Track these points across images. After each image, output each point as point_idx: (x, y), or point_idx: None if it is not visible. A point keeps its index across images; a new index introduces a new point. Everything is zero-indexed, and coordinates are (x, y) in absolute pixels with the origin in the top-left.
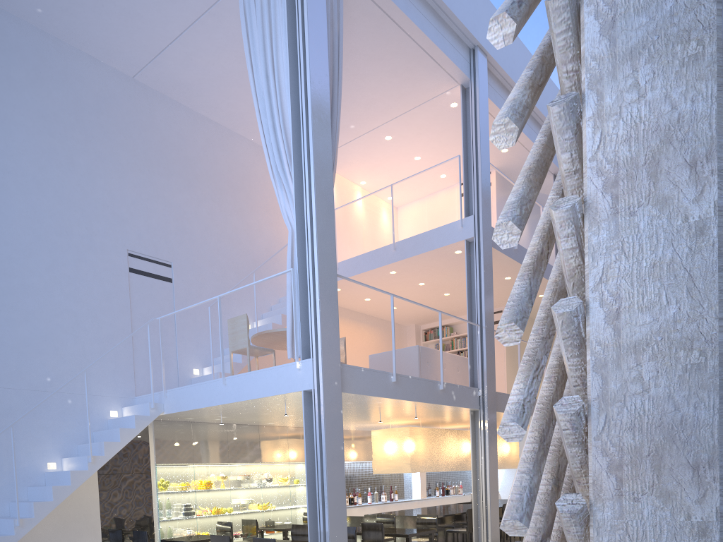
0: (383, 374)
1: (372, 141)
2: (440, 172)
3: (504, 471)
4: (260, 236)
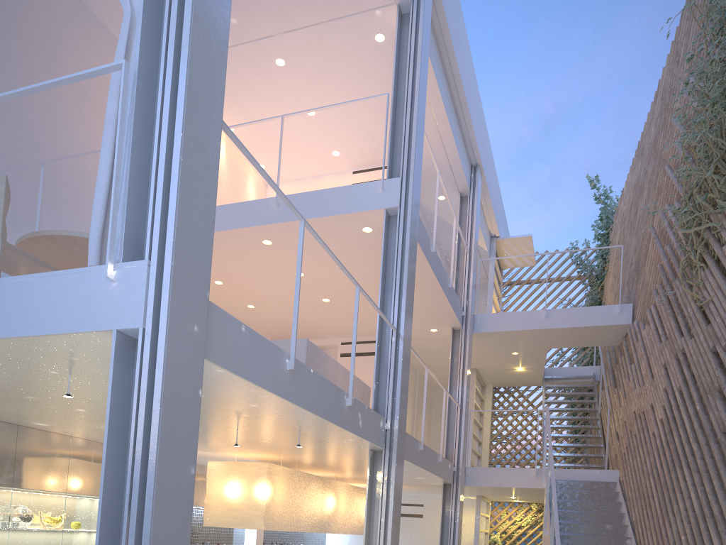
0: (275, 351)
1: (257, 60)
2: (333, 146)
3: (350, 536)
4: (65, 133)
